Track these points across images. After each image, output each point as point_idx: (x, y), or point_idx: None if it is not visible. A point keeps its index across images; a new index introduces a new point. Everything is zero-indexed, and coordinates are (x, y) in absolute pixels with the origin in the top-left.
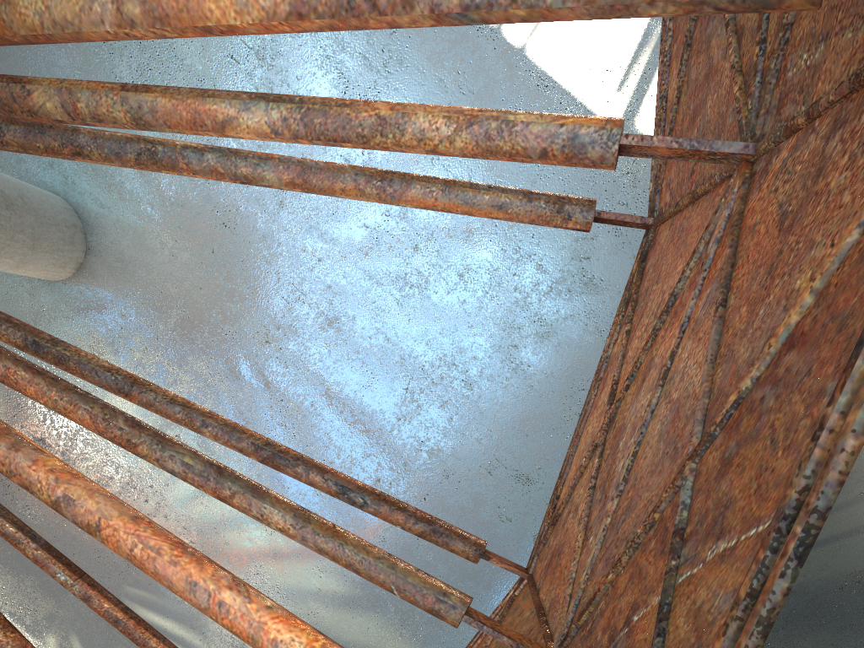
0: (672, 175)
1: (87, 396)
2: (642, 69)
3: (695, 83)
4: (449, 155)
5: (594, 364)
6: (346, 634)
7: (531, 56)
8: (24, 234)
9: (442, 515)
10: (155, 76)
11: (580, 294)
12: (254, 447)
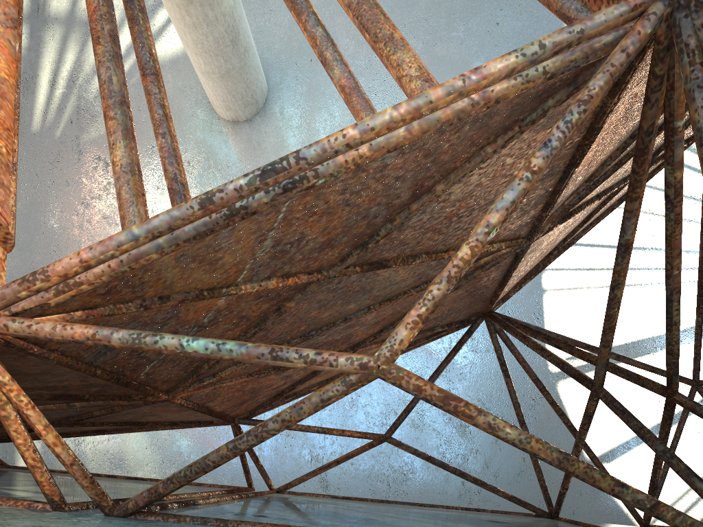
0: (511, 285)
1: (109, 1)
2: (585, 363)
3: (555, 241)
4: (404, 90)
5: (423, 468)
6: (131, 453)
7: (545, 298)
8: (225, 63)
9: (261, 452)
10: (374, 99)
11: (453, 427)
12: (173, 176)
